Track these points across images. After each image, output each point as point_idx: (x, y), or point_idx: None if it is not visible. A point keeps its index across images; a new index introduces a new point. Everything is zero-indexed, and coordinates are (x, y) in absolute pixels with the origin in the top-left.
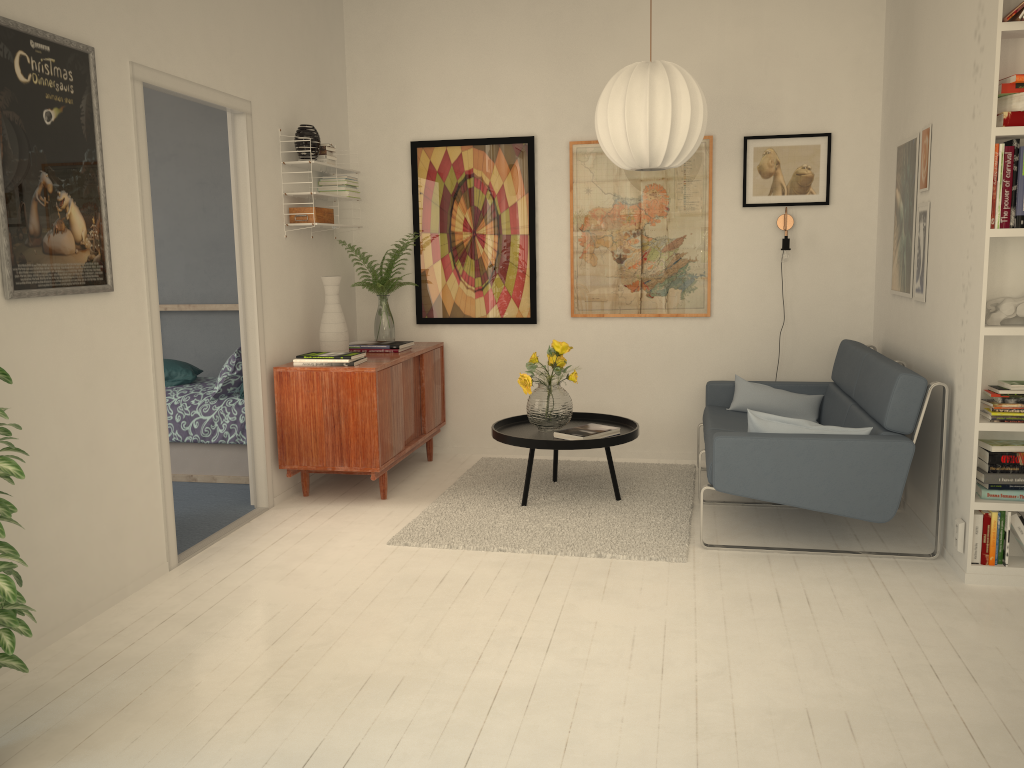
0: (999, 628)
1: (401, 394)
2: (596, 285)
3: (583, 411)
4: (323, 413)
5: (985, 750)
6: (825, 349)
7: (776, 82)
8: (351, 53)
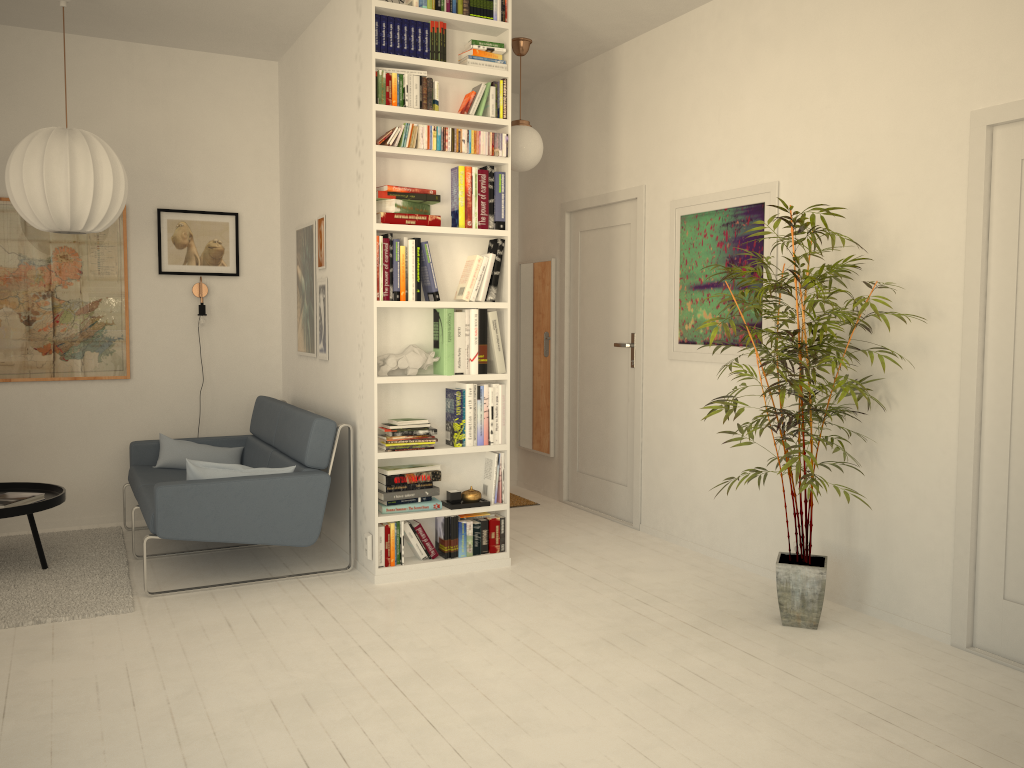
0: (403, 610)
1: None
2: (1, 348)
3: None
4: None
5: (406, 691)
6: (242, 406)
7: (186, 162)
8: None
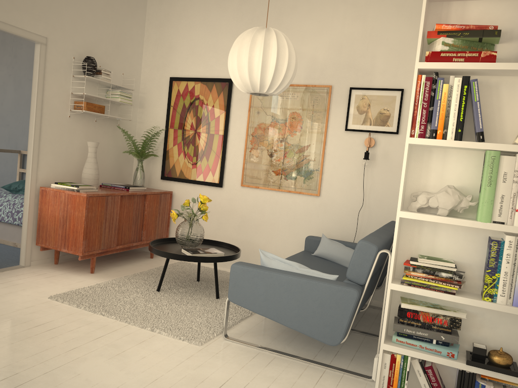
0: None
1: (117, 214)
2: (256, 169)
3: (241, 243)
4: (59, 216)
5: None
6: None
7: (373, 55)
8: (148, 27)
